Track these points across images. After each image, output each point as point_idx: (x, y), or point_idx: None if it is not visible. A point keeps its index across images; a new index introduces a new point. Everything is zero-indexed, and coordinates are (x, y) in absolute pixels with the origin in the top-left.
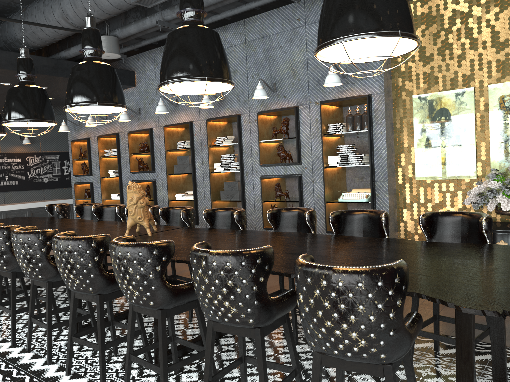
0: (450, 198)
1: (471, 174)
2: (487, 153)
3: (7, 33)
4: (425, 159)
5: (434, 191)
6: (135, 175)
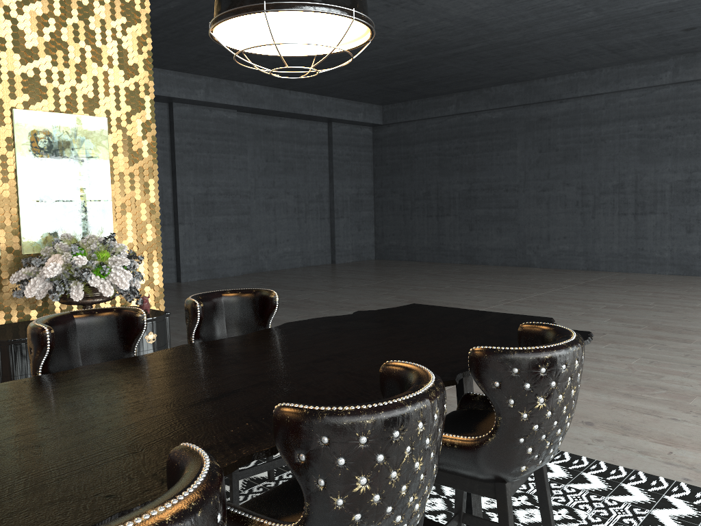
0: None
1: None
2: (14, 216)
3: None
4: None
5: None
6: None
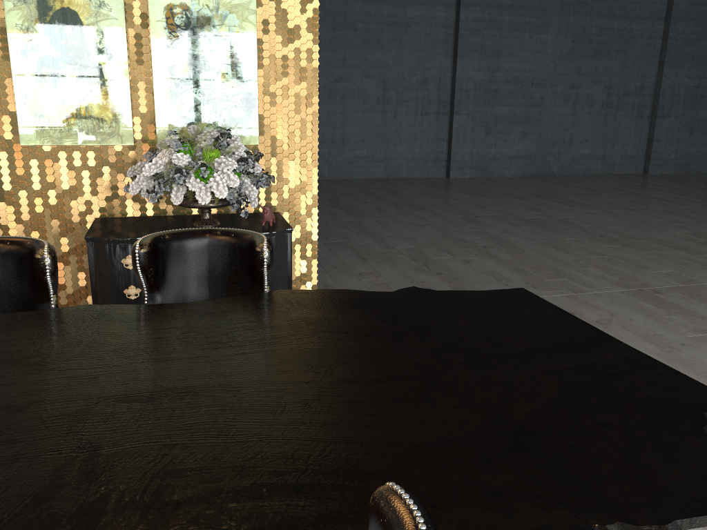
0: (90, 179)
1: (126, 138)
2: (149, 103)
3: None
4: (37, 105)
5: (59, 167)
6: None
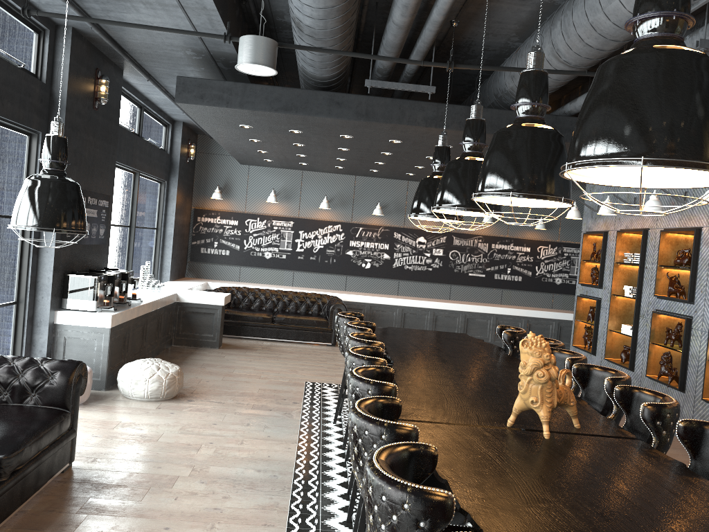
0: None
1: None
2: None
3: (497, 84)
4: None
5: None
6: (660, 302)
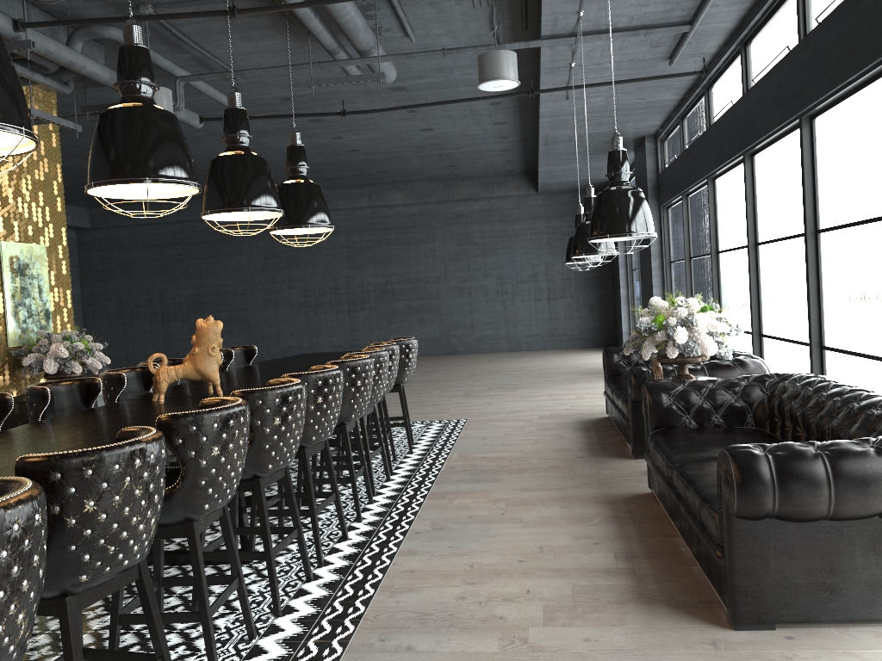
0: None
1: None
2: (3, 319)
3: None
4: None
5: None
6: None
